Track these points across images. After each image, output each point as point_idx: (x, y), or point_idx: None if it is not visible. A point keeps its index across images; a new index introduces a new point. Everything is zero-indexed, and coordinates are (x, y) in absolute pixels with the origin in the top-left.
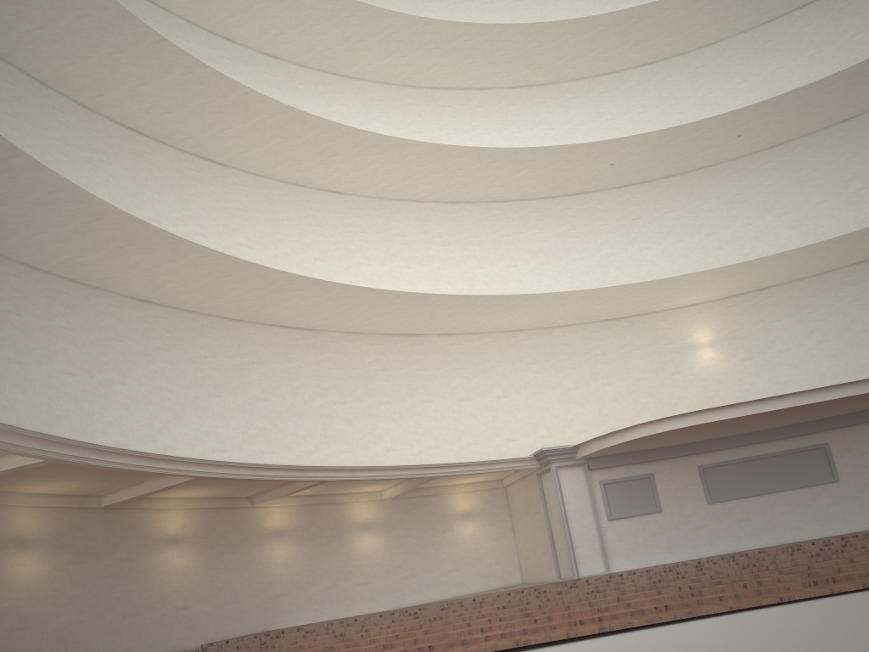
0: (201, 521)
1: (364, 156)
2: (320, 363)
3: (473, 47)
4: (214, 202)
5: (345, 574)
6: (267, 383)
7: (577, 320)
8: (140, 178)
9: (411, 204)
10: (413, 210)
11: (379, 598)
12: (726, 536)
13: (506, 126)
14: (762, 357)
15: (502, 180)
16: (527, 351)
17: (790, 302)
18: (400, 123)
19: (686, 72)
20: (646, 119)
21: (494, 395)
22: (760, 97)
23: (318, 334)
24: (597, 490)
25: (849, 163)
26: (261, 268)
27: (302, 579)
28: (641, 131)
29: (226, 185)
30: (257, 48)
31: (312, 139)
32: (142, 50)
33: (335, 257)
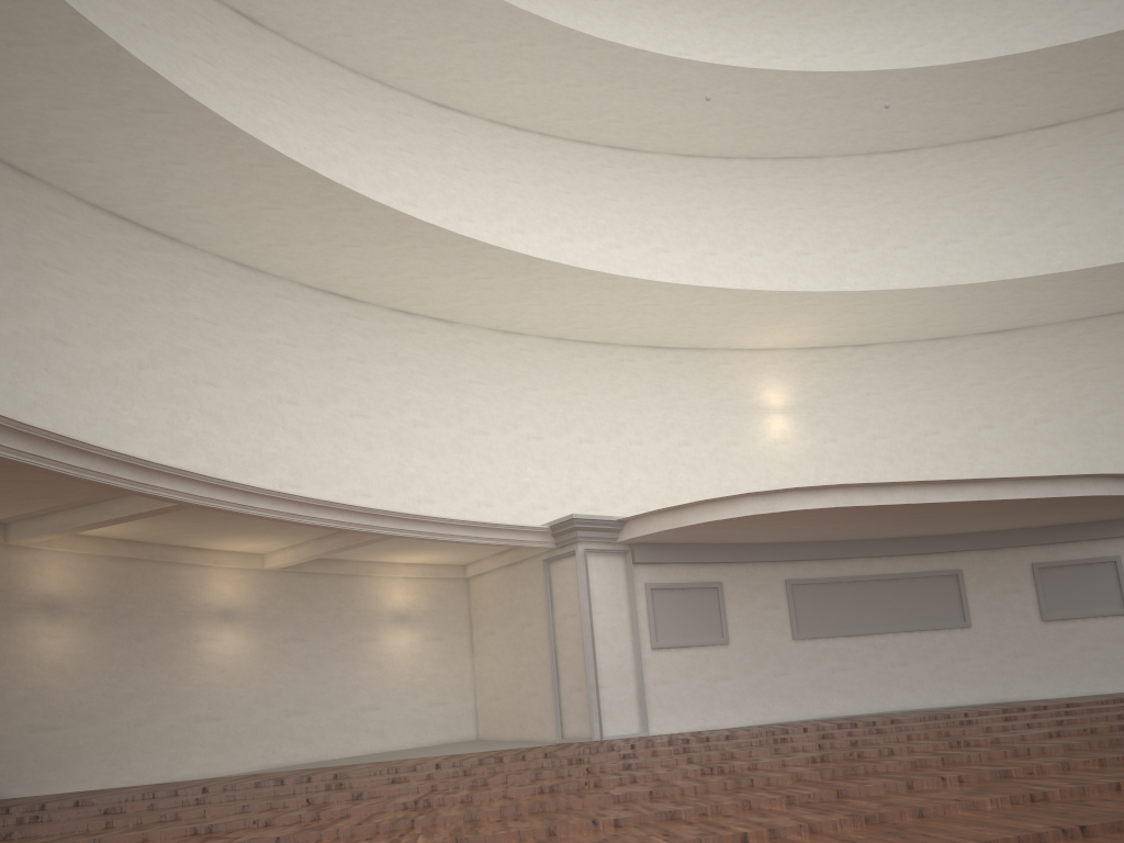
0: None
1: None
2: (179, 304)
3: None
4: None
5: (177, 698)
6: (71, 311)
7: (606, 336)
8: None
9: (371, 84)
10: (374, 95)
11: (235, 749)
12: (813, 691)
13: None
14: (850, 442)
15: (528, 87)
16: (525, 369)
17: (895, 371)
18: None
19: (794, 18)
20: None
21: (467, 427)
22: None
23: (183, 252)
24: (641, 597)
25: (993, 196)
26: (109, 49)
27: (90, 700)
28: None
29: None
30: None
31: None
32: None
33: None
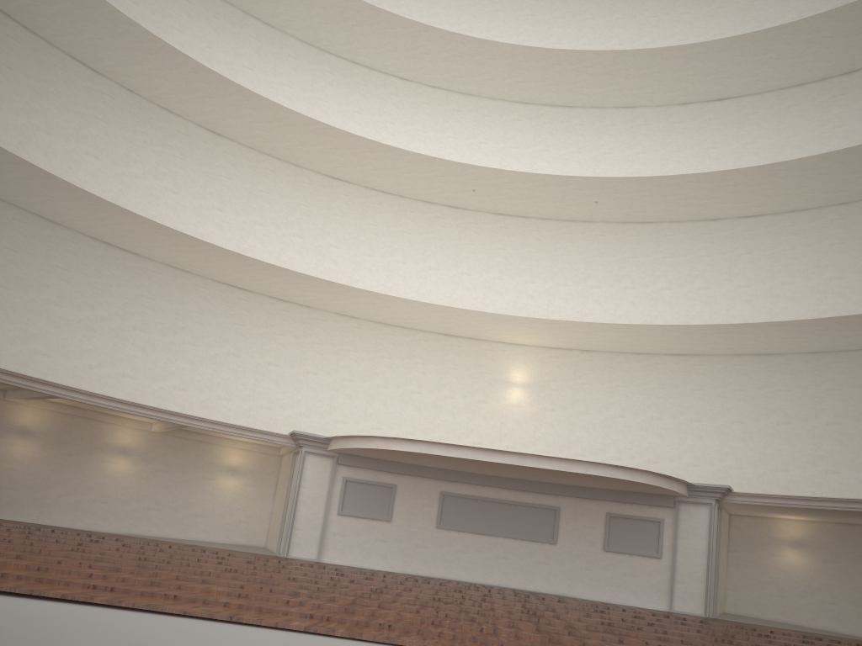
0: None
1: (238, 107)
2: (133, 288)
3: (395, 37)
4: (72, 104)
5: (85, 488)
6: (67, 290)
7: (408, 324)
8: None
9: (289, 166)
10: (289, 172)
11: (113, 520)
12: (440, 561)
13: (413, 122)
14: (562, 413)
15: (380, 172)
16: (352, 339)
17: (605, 371)
18: (308, 86)
19: (597, 126)
20: (545, 158)
21: (304, 369)
22: (651, 172)
23: (142, 261)
24: (338, 484)
25: (701, 260)
26: (63, 182)
27: (35, 480)
28: (536, 167)
29: (92, 92)
30: None
31: (184, 75)
32: None
33: (189, 193)
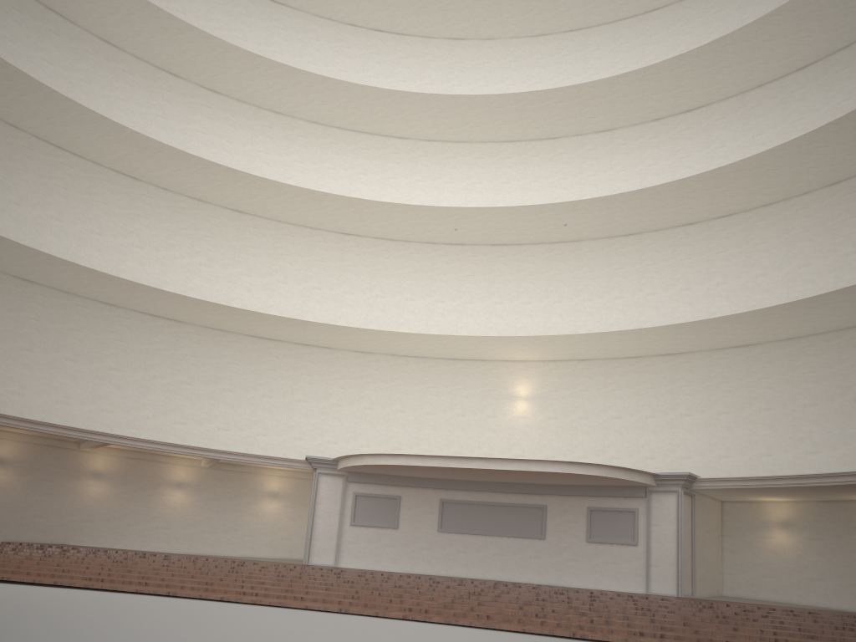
0: (30, 452)
1: (249, 189)
2: (178, 349)
3: (383, 105)
4: (118, 208)
5: (149, 517)
6: (124, 357)
7: (418, 354)
8: (51, 184)
9: (305, 229)
10: (306, 235)
11: (174, 542)
12: (443, 561)
13: (412, 174)
14: (564, 420)
15: (380, 223)
16: (370, 372)
17: (601, 377)
18: (318, 159)
19: (579, 152)
20: (534, 188)
21: (329, 402)
22: (632, 187)
23: (184, 326)
24: (349, 499)
25: (682, 264)
26: (103, 273)
27: (109, 513)
28: (527, 198)
29: (134, 195)
30: (199, 83)
31: (200, 171)
32: (42, 96)
33: (220, 265)
